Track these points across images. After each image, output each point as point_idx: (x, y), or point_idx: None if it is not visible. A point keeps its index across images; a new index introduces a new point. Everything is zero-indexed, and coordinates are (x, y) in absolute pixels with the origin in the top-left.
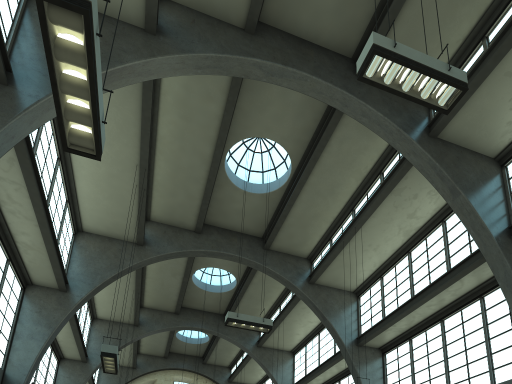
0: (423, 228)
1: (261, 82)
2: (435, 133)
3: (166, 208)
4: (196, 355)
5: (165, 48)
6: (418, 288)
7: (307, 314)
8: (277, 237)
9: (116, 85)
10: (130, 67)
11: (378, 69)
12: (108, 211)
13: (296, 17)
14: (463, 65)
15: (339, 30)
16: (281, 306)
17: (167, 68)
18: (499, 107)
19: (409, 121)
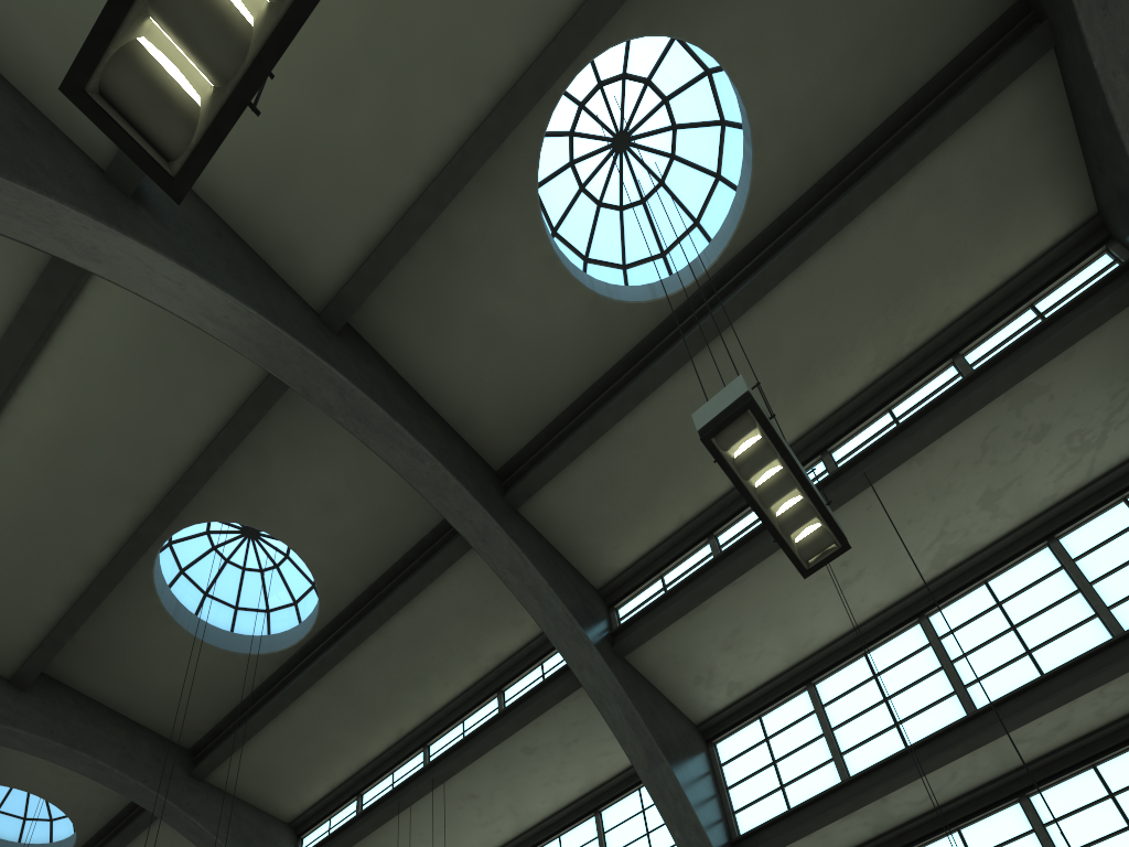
0: (985, 553)
1: None
2: None
3: (272, 141)
4: None
5: None
6: (990, 689)
7: (527, 777)
8: (566, 473)
9: None
10: None
11: None
12: None
13: None
14: None
15: None
16: (430, 748)
17: None
18: None
19: None
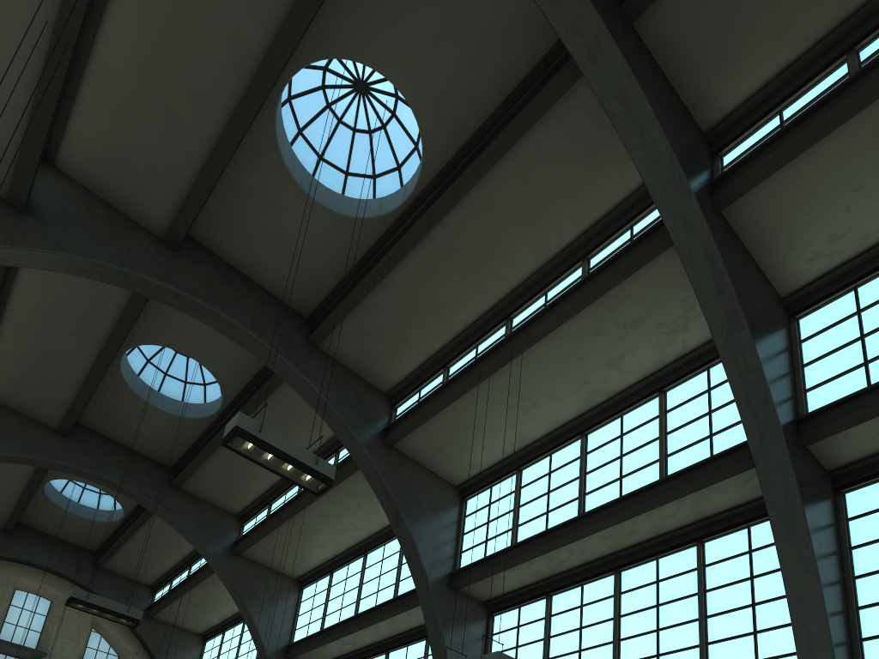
0: (622, 395)
1: None
2: (724, 200)
3: (107, 149)
4: (82, 546)
5: None
6: (594, 500)
7: (356, 509)
8: (342, 326)
9: None
10: None
11: None
12: None
13: None
14: (800, 91)
15: None
16: None
17: None
18: (834, 197)
19: (688, 155)
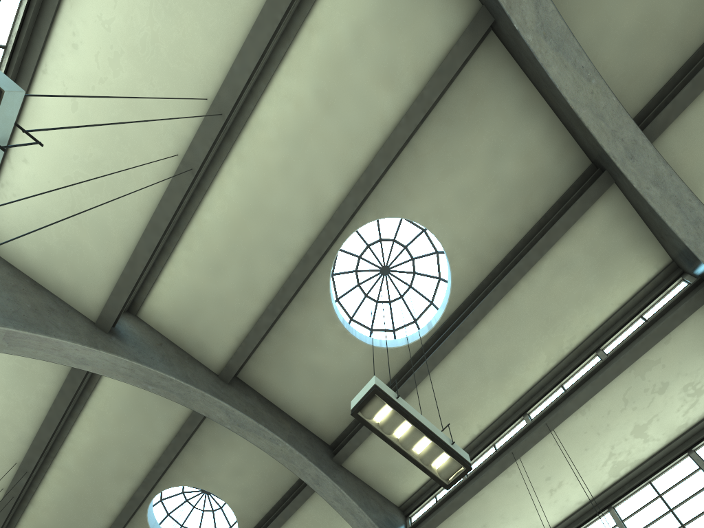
0: (646, 464)
1: (470, 115)
2: None
3: (187, 298)
4: None
5: None
6: None
7: None
8: (367, 442)
9: None
10: None
11: None
12: (73, 204)
13: (571, 21)
14: None
15: (620, 77)
16: None
17: None
18: None
19: None
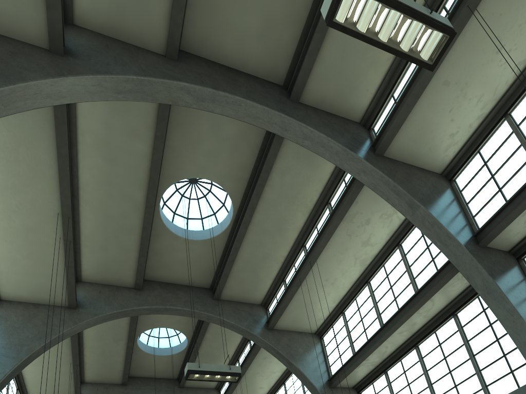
0: (379, 255)
1: (190, 117)
2: (381, 150)
3: (99, 265)
4: None
5: (77, 68)
6: (386, 315)
7: (269, 364)
8: (226, 285)
9: (20, 108)
10: (35, 86)
11: (351, 11)
12: (30, 272)
13: (219, 44)
14: (397, 82)
15: (266, 56)
16: (239, 360)
17: (82, 90)
18: (440, 119)
19: (353, 141)
